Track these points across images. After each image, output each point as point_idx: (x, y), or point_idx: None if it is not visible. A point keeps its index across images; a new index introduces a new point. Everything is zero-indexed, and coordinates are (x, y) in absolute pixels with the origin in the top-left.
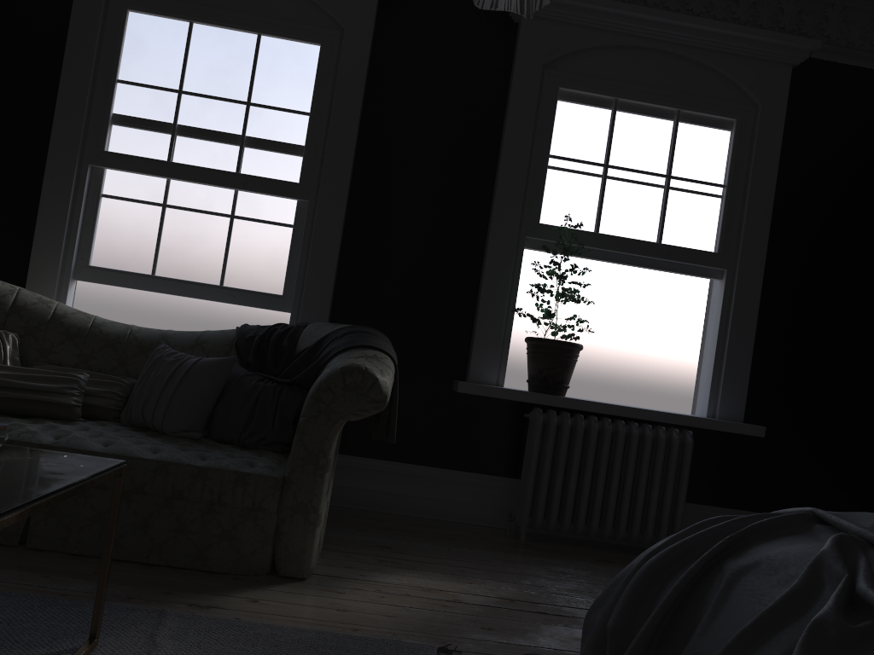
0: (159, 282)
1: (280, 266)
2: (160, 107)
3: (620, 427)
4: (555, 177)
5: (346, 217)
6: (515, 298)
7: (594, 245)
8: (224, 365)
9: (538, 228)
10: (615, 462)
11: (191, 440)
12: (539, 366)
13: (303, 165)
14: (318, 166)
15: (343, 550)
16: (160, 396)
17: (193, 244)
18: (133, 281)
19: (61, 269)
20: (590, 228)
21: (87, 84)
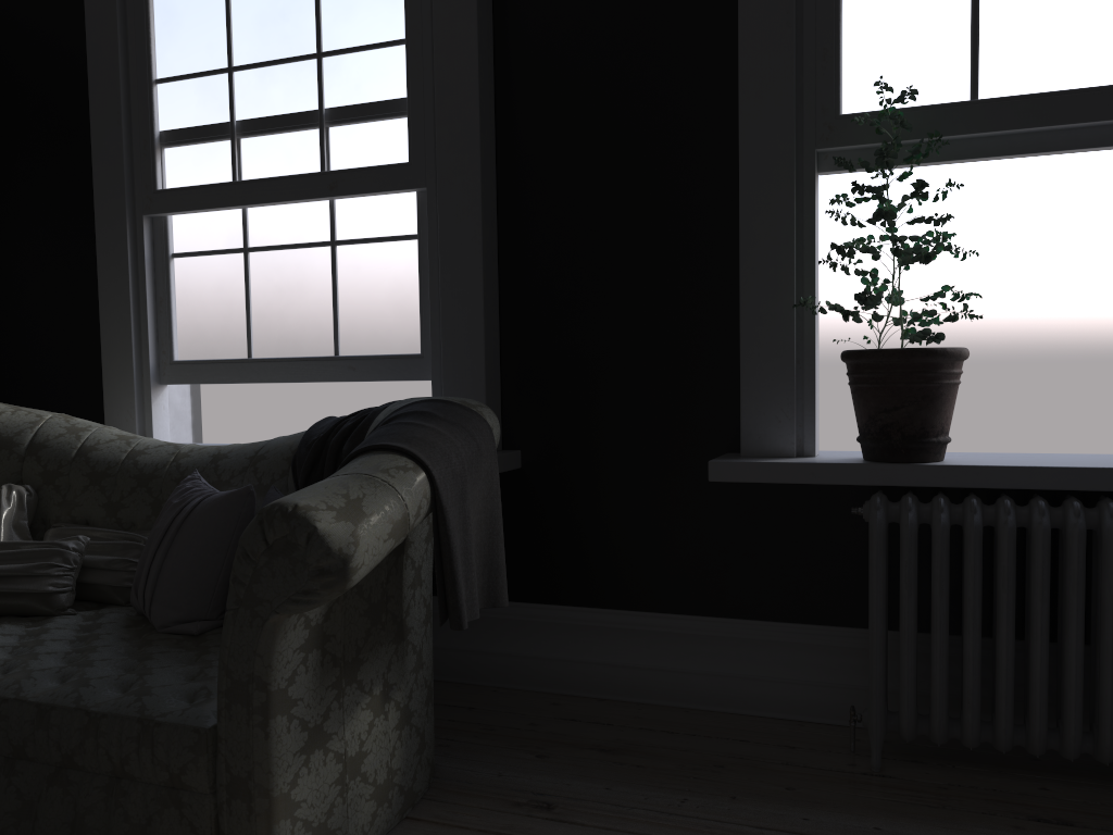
0: (256, 368)
1: (411, 307)
2: (211, 101)
3: (1070, 517)
4: (861, 11)
5: (497, 199)
6: (813, 277)
7: (970, 128)
8: (231, 503)
9: (838, 127)
10: (1069, 596)
11: (184, 638)
12: (869, 408)
13: (409, 131)
14: (431, 125)
15: (448, 820)
16: (151, 566)
17: (290, 299)
18: (226, 373)
19: (140, 373)
20: (957, 96)
21: (118, 100)
